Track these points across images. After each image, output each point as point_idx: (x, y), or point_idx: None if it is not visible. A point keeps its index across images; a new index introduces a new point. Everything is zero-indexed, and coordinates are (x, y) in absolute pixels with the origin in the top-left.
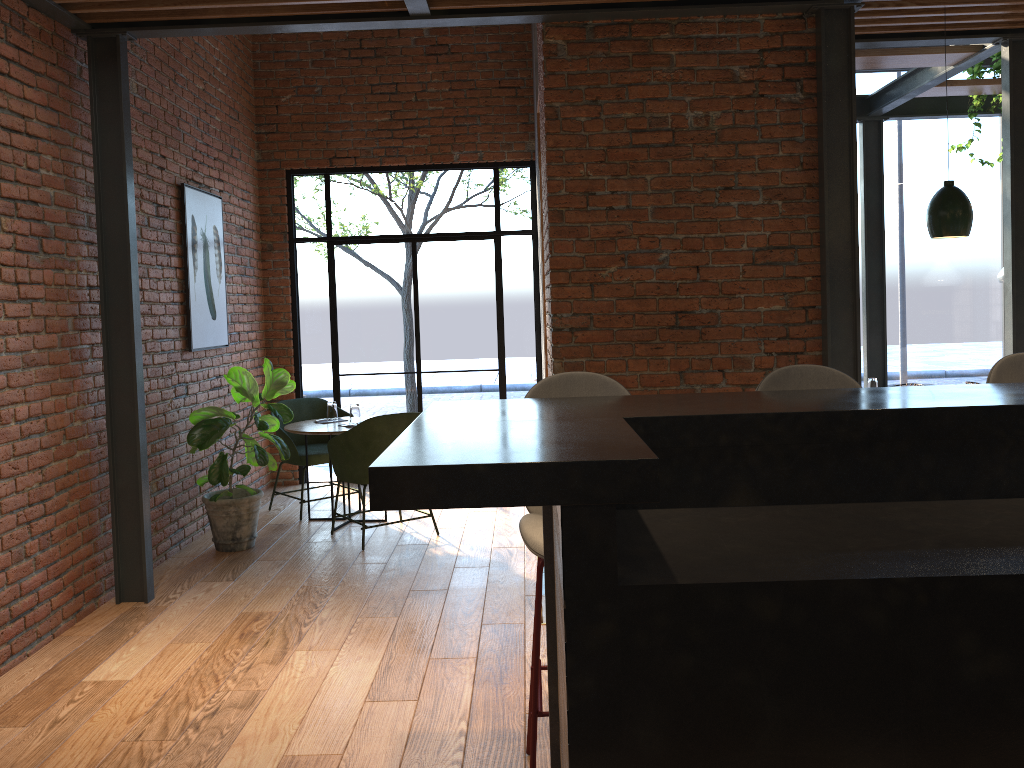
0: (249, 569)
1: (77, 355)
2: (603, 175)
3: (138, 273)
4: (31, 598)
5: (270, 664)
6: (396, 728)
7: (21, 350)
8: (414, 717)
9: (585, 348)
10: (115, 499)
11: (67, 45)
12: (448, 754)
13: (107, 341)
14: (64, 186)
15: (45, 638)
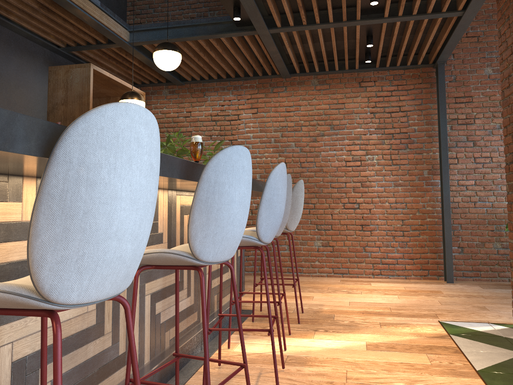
0: (502, 289)
1: (429, 183)
2: (511, 62)
3: (486, 150)
4: (392, 260)
5: (383, 294)
6: (327, 303)
7: (392, 181)
8: (335, 305)
9: (511, 175)
10: (444, 240)
11: (429, 73)
12: (307, 307)
13: (441, 178)
14: (424, 124)
15: (400, 277)
